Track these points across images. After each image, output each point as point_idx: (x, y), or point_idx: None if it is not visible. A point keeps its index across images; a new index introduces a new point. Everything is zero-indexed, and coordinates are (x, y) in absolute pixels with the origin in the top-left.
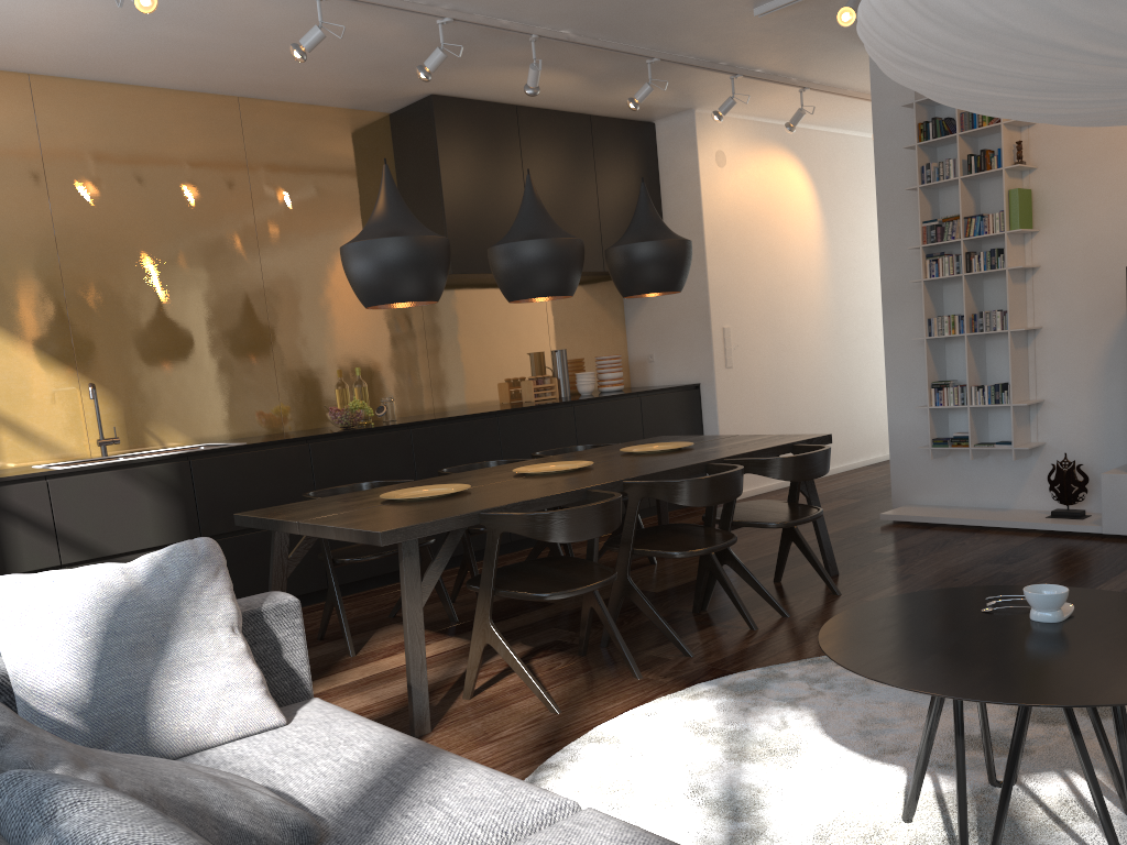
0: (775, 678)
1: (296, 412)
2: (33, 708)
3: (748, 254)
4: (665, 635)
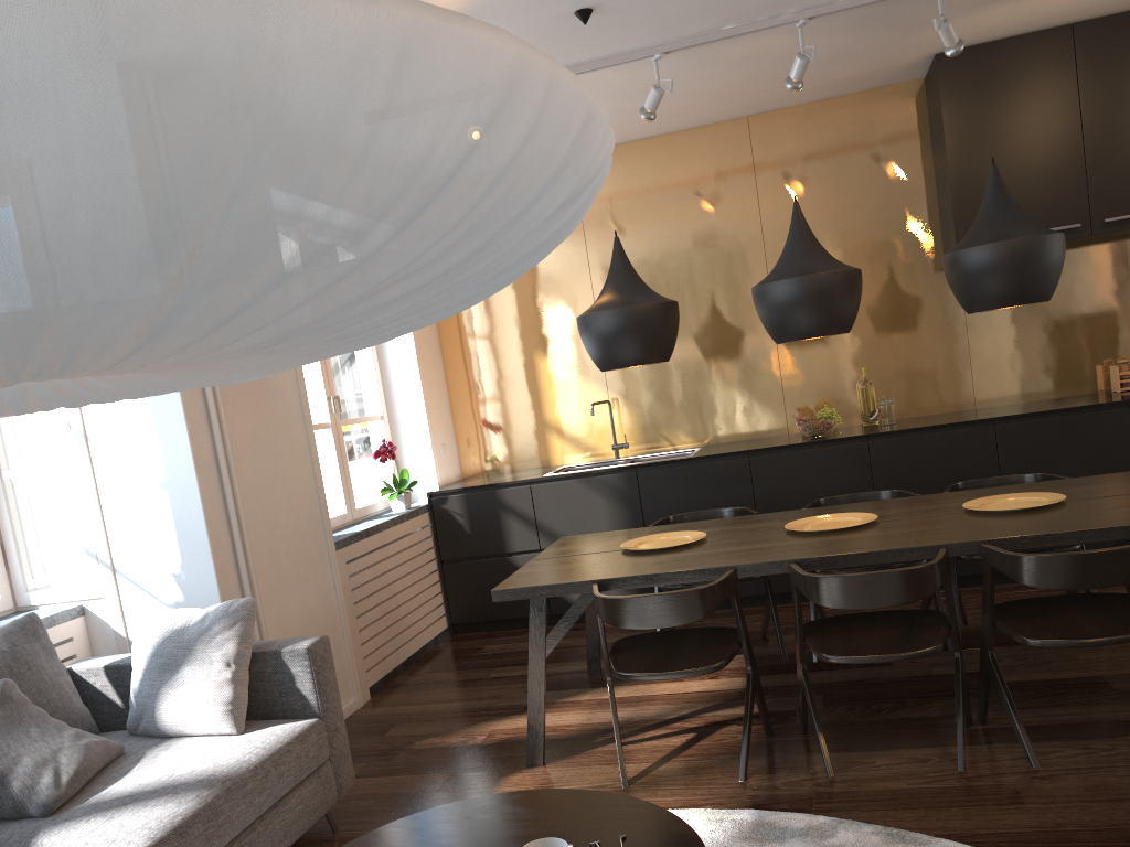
0: (814, 836)
1: (802, 414)
2: (130, 686)
3: None
4: (818, 742)
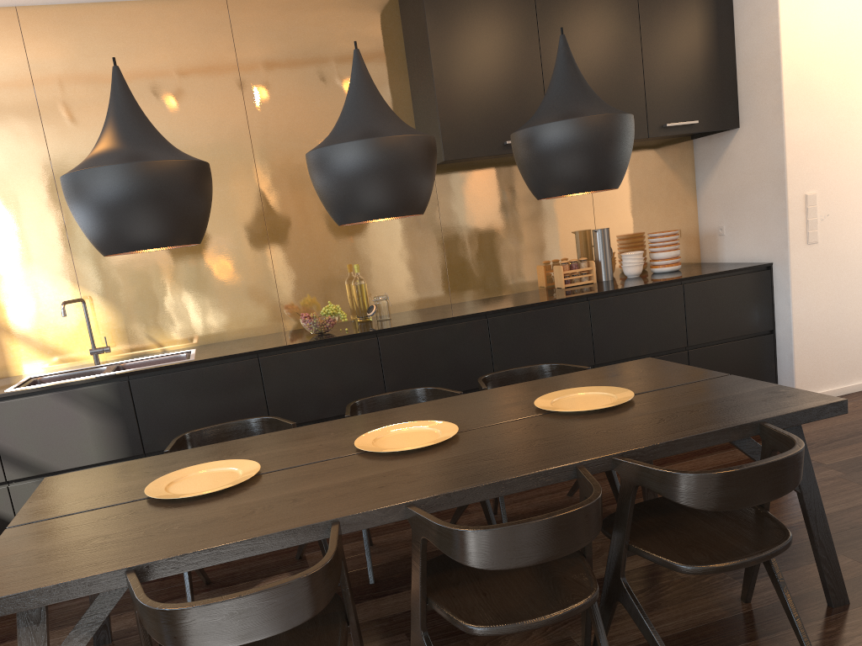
0: None
1: (297, 310)
2: None
3: (852, 98)
4: None
